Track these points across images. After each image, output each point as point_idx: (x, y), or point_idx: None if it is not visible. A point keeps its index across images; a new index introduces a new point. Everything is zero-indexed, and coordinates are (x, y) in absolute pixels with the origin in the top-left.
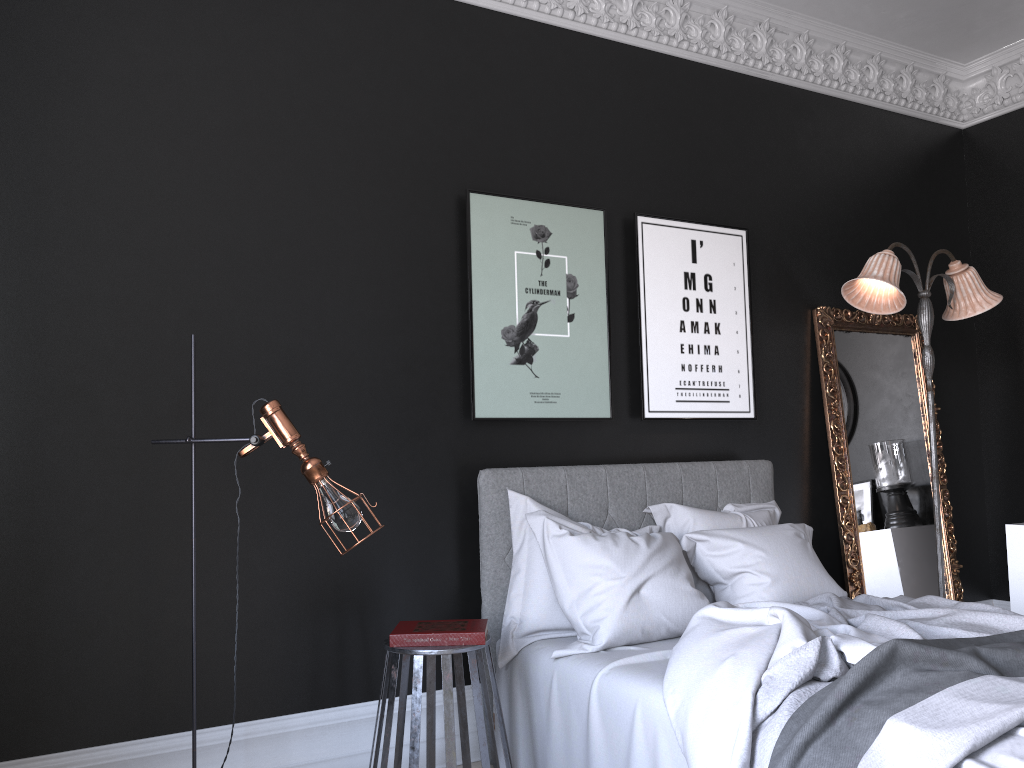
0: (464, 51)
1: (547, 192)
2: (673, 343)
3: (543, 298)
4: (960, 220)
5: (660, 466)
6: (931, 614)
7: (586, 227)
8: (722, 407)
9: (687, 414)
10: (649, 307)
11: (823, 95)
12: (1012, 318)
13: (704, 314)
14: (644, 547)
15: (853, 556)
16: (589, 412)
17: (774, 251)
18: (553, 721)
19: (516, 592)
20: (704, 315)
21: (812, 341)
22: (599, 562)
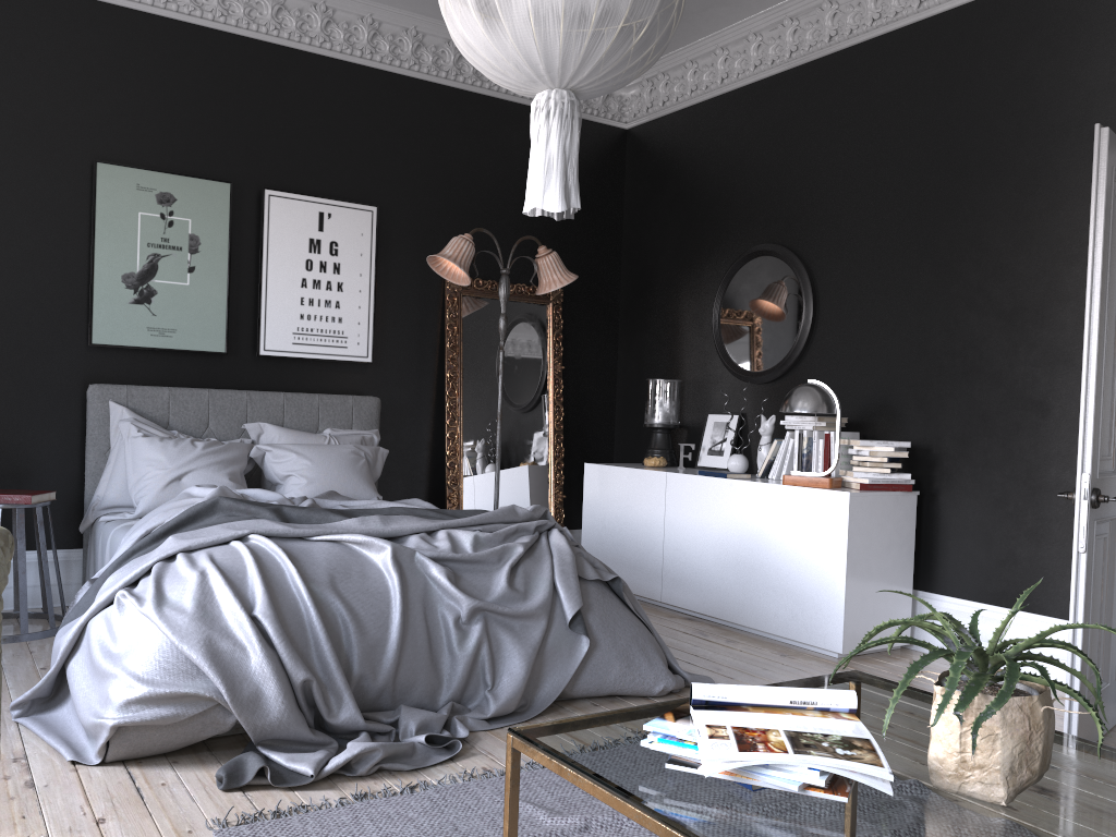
0: (102, 43)
1: (179, 165)
2: (294, 296)
3: (165, 252)
4: (615, 209)
5: (265, 394)
6: (366, 503)
7: (212, 196)
8: (340, 351)
9: (303, 355)
10: (271, 265)
11: (476, 94)
12: (640, 296)
13: (328, 274)
14: (199, 449)
15: (454, 480)
16: (204, 346)
17: (410, 225)
18: (98, 566)
19: (105, 478)
20: (328, 275)
21: (443, 303)
22: (156, 457)
